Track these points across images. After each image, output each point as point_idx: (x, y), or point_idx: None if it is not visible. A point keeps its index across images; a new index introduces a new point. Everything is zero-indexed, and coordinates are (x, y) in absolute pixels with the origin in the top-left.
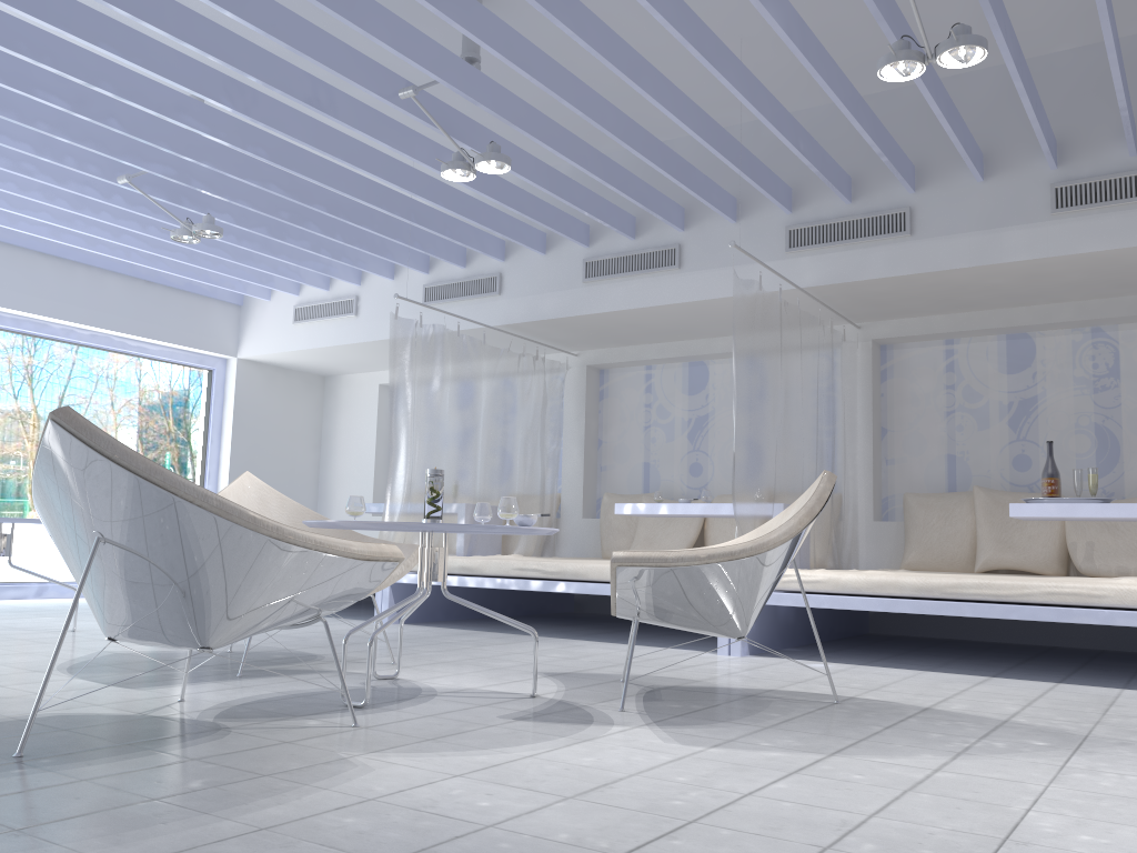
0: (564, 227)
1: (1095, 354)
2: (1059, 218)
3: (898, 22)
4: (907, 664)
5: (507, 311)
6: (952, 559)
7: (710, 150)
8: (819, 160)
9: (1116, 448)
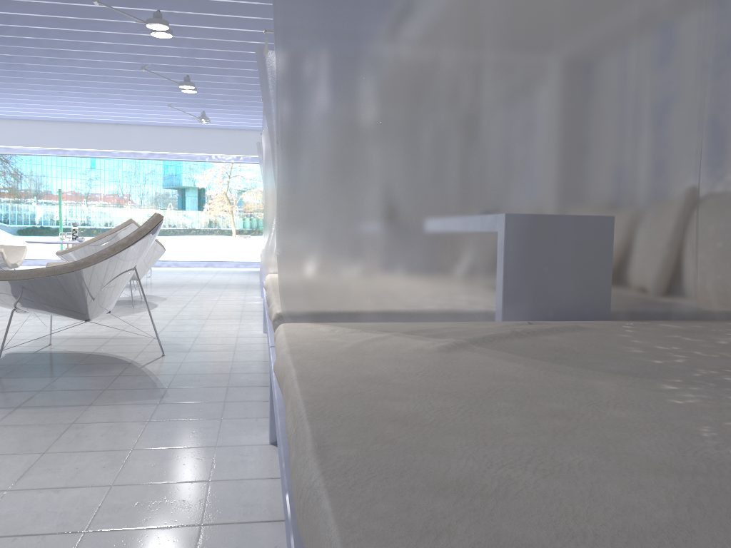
0: None
1: None
2: None
3: (187, 1)
4: None
5: None
6: None
7: None
8: None
9: None
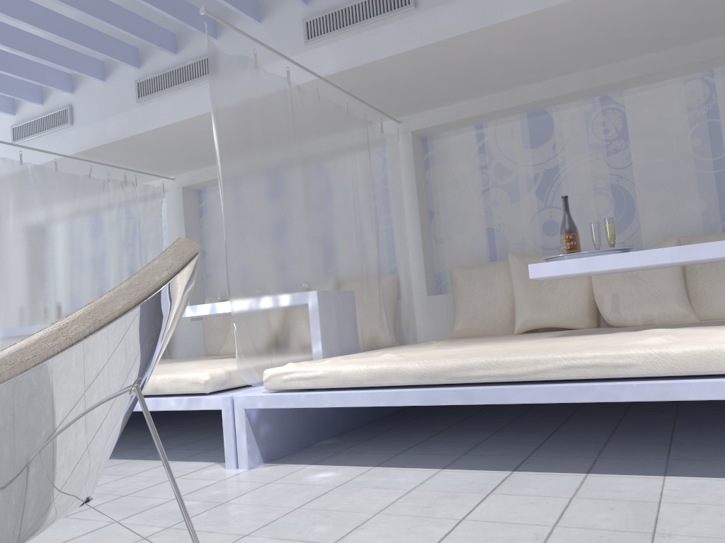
0: (104, 47)
1: (605, 121)
2: None
3: None
4: (430, 455)
5: (80, 139)
6: (495, 323)
7: None
8: None
9: (631, 204)
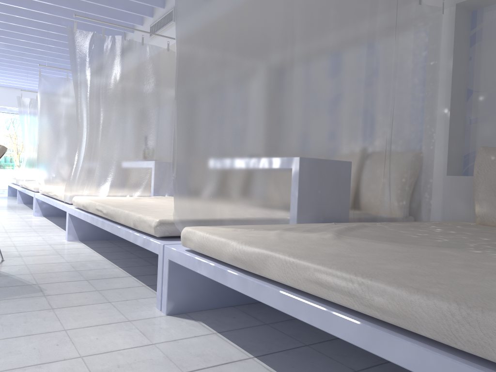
0: None
1: None
2: (152, 40)
3: None
4: None
5: None
6: None
7: (36, 29)
8: (85, 26)
9: None
